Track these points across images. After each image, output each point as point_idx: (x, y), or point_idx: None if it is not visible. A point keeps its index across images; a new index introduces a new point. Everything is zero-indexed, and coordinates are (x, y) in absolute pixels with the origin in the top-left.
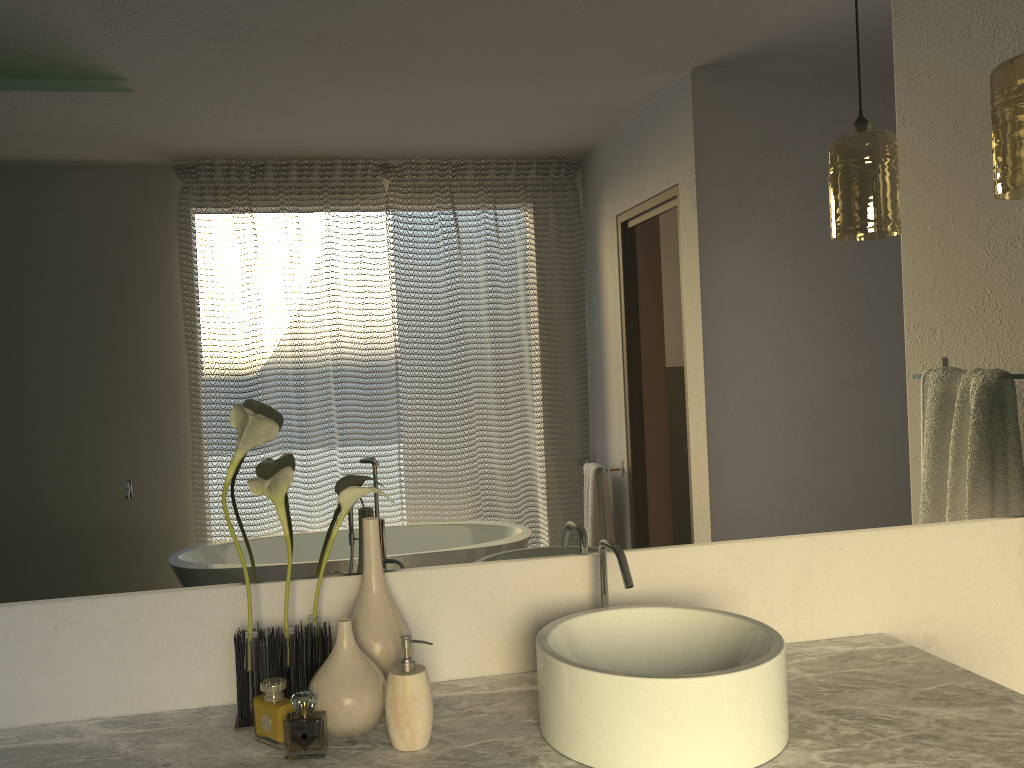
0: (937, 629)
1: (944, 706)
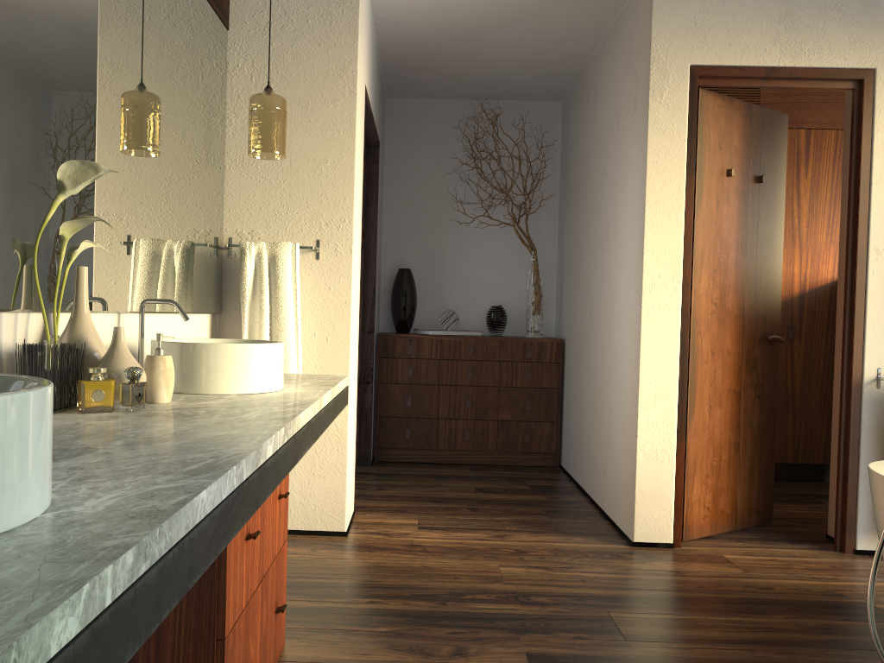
0: None
1: None
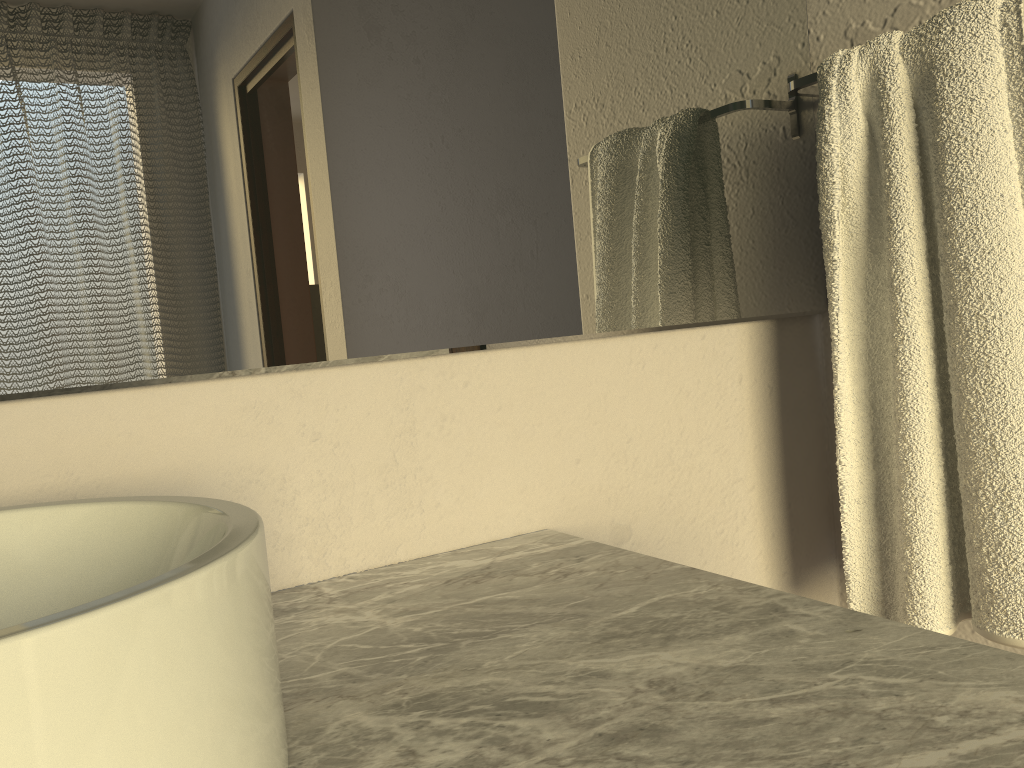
0: (631, 514)
1: (662, 646)
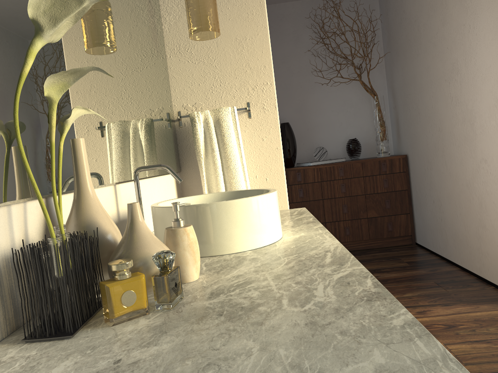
0: None
1: None
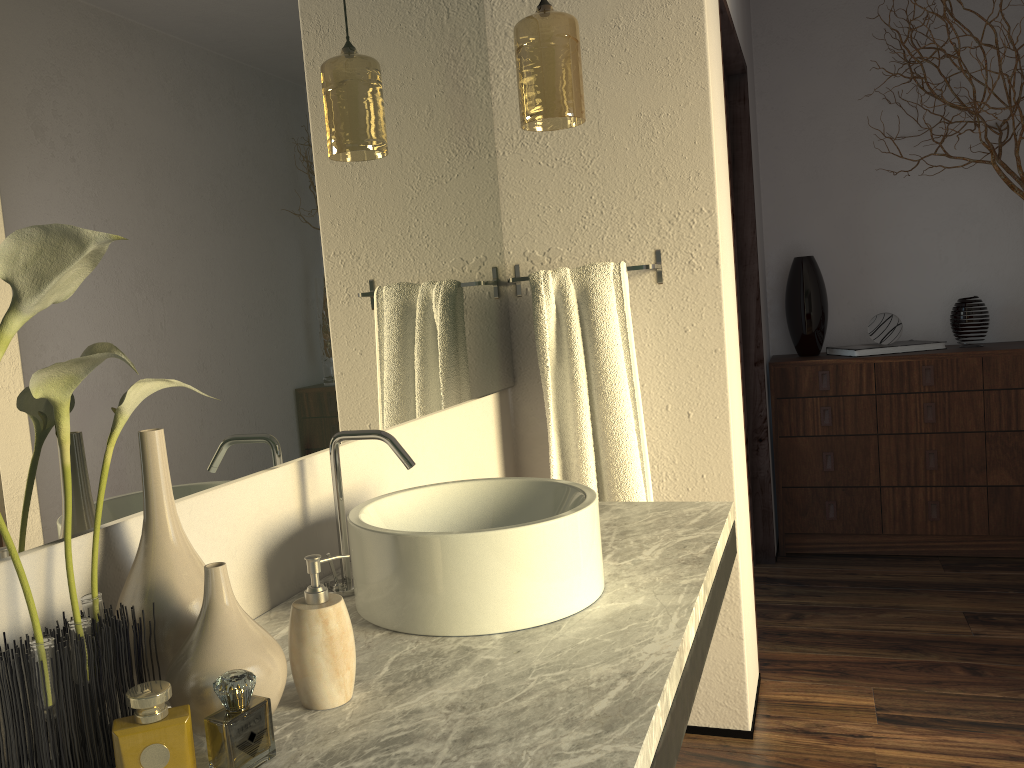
0: None
1: None
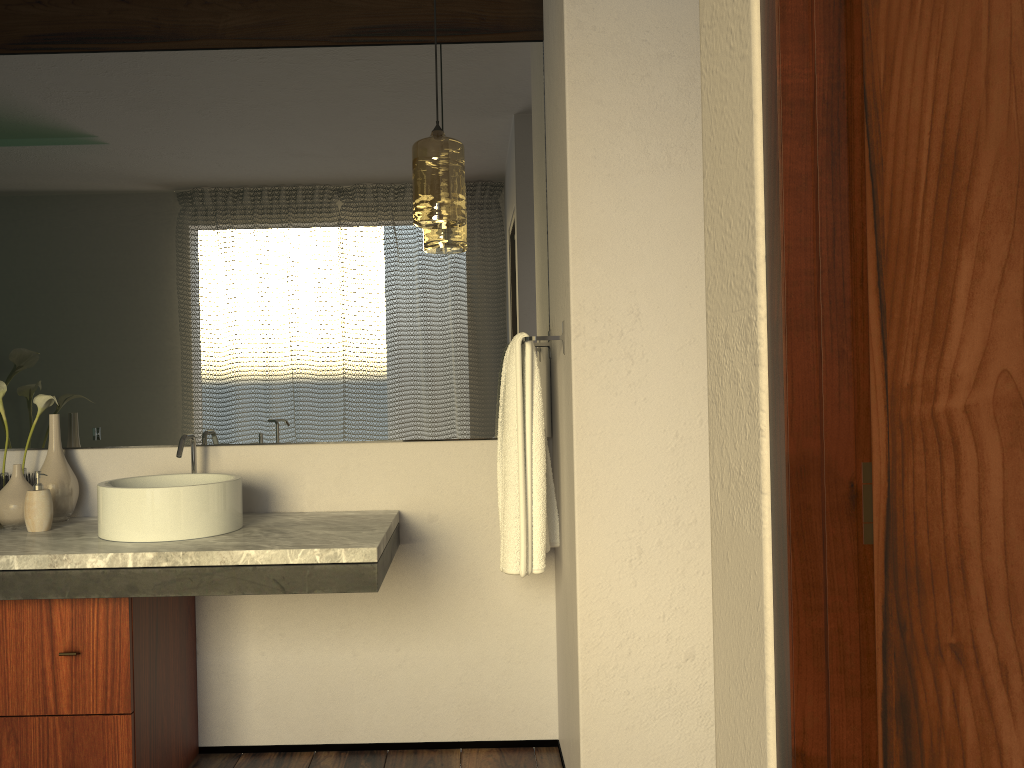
0: (438, 510)
1: (332, 530)
